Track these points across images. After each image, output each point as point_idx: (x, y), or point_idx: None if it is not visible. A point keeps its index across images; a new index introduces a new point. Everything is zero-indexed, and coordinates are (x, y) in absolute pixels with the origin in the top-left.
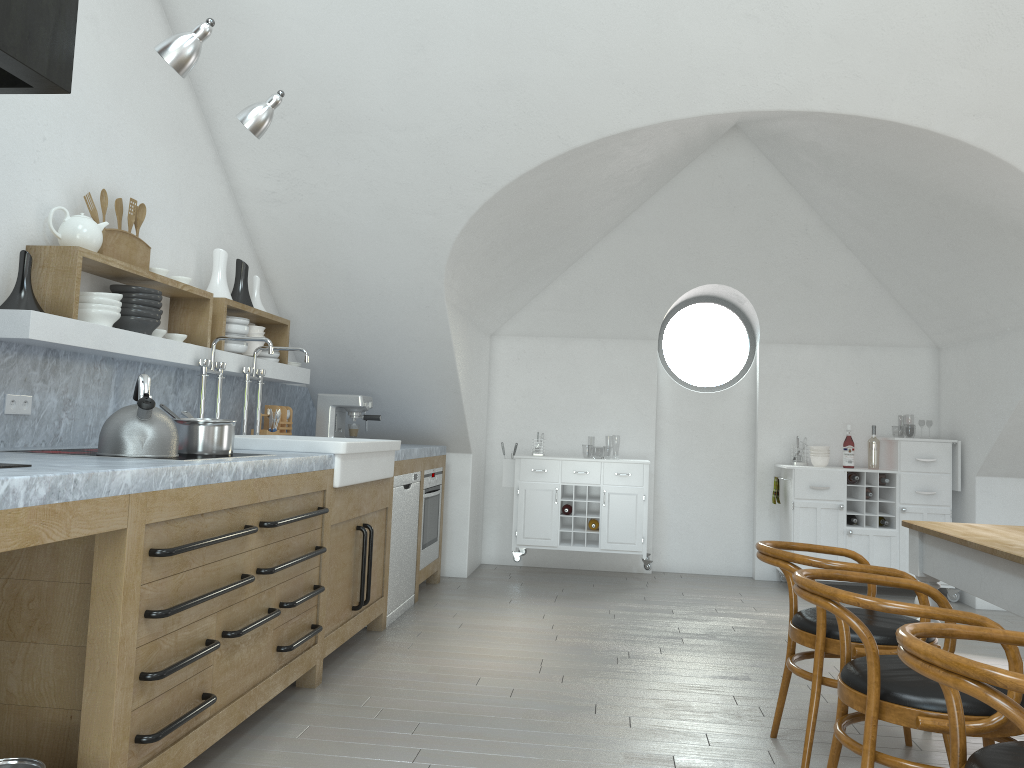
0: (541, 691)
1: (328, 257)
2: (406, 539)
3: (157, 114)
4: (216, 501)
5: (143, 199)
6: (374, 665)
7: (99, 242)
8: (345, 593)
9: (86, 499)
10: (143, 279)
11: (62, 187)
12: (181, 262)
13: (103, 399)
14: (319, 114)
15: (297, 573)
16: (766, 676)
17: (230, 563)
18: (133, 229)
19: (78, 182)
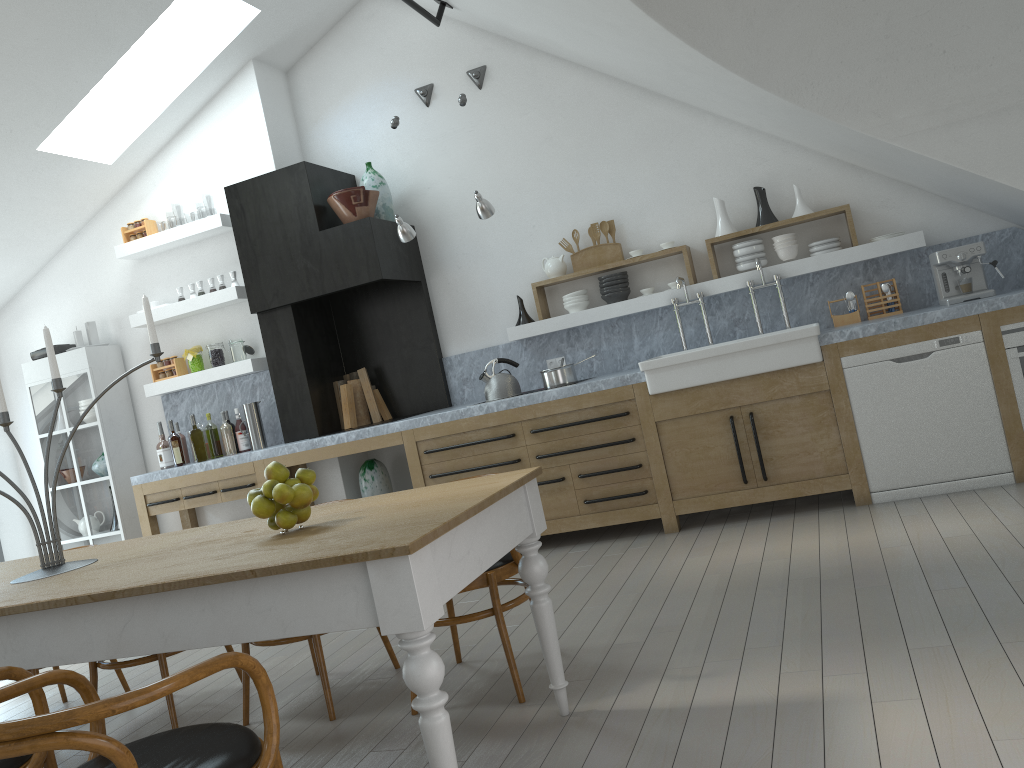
0: (674, 575)
1: (823, 142)
2: (930, 414)
3: (626, 144)
4: (472, 425)
5: (630, 206)
6: (732, 529)
7: (553, 270)
8: (719, 470)
9: (376, 436)
10: (604, 270)
11: (555, 242)
12: (692, 221)
13: (627, 341)
14: (669, 81)
15: (603, 456)
16: (772, 639)
17: (502, 453)
18: (626, 229)
19: (566, 232)
